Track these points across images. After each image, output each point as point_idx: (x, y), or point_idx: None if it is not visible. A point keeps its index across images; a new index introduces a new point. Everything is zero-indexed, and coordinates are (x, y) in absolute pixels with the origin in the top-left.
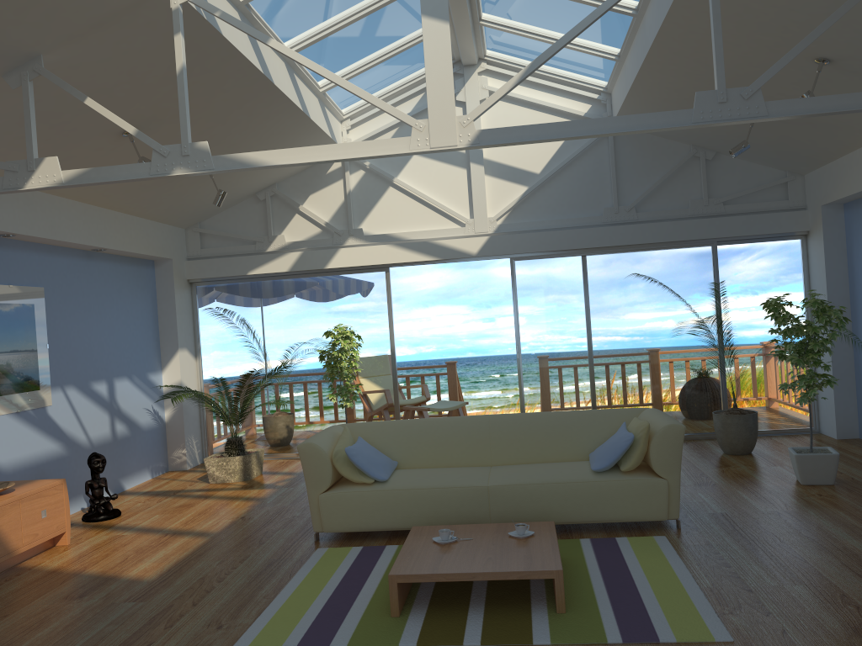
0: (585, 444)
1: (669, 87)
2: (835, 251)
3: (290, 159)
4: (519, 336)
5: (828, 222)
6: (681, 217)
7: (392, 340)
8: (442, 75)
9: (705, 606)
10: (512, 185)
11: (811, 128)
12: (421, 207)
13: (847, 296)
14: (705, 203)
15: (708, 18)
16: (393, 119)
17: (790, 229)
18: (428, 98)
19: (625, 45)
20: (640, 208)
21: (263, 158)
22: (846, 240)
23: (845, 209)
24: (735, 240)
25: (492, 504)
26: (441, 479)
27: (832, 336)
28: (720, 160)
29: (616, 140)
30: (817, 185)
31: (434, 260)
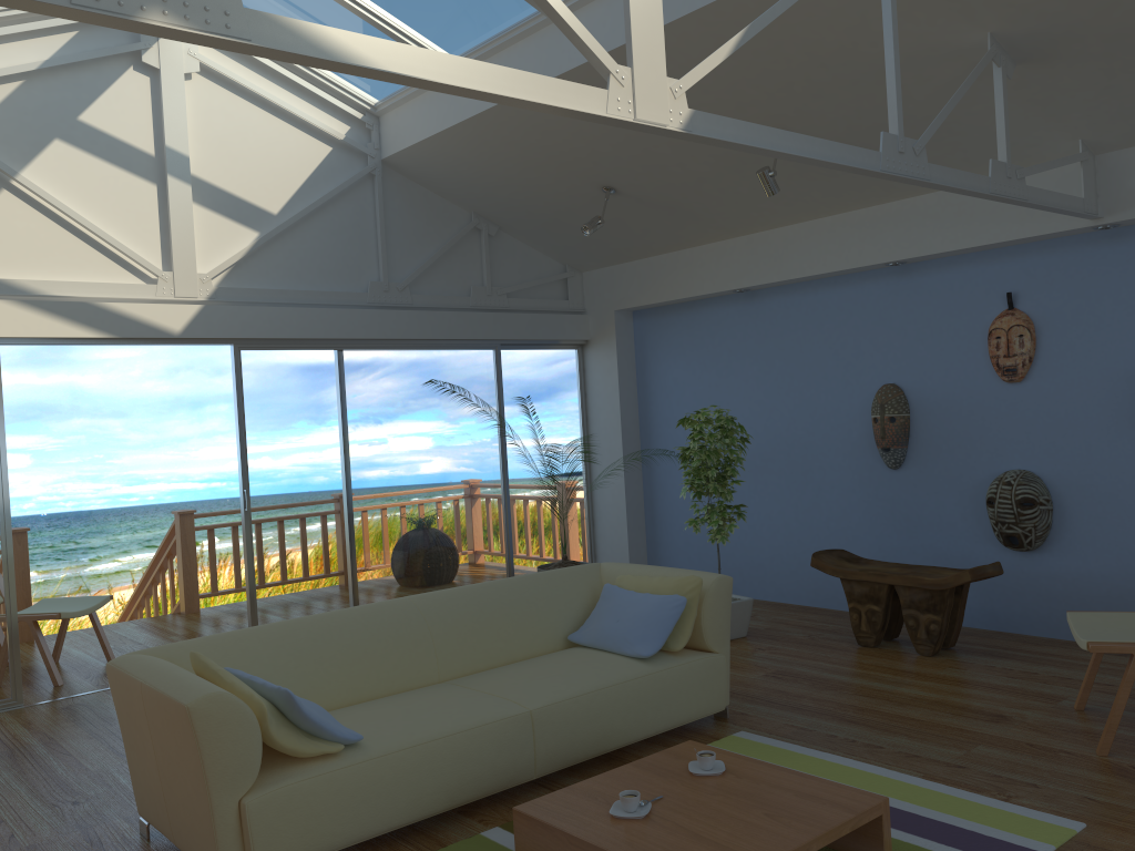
0: (557, 624)
1: (539, 126)
2: (627, 365)
3: (416, 70)
4: (248, 473)
5: (621, 331)
6: (464, 307)
7: (5, 486)
8: (650, 1)
9: (978, 797)
10: (234, 226)
11: (665, 215)
12: (69, 238)
13: (637, 419)
14: (489, 292)
15: (712, 47)
16: (13, 63)
17: (573, 336)
18: (632, 33)
19: (486, 51)
20: (412, 288)
21: (363, 51)
22: (636, 353)
23: (636, 318)
24: (516, 345)
25: (539, 739)
26: (447, 717)
27: (738, 459)
28: (500, 238)
29: (383, 187)
30: (609, 286)
31: (100, 338)
